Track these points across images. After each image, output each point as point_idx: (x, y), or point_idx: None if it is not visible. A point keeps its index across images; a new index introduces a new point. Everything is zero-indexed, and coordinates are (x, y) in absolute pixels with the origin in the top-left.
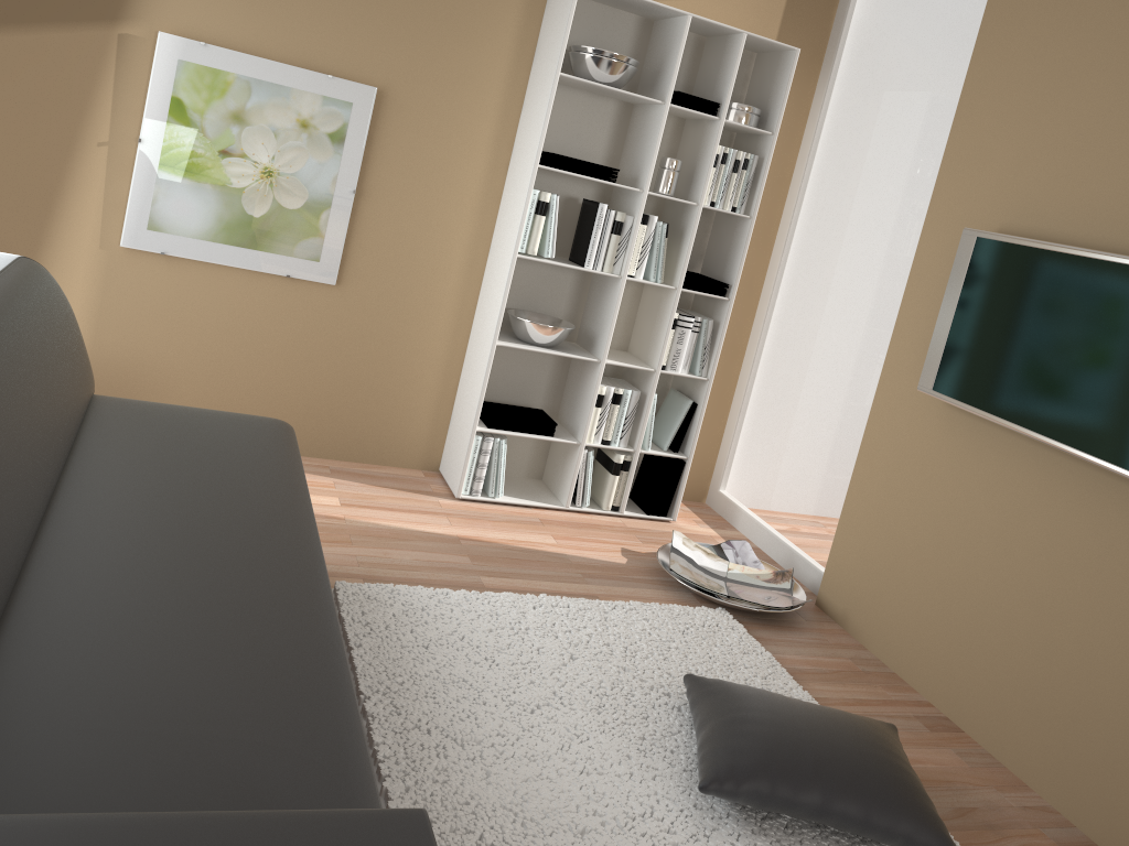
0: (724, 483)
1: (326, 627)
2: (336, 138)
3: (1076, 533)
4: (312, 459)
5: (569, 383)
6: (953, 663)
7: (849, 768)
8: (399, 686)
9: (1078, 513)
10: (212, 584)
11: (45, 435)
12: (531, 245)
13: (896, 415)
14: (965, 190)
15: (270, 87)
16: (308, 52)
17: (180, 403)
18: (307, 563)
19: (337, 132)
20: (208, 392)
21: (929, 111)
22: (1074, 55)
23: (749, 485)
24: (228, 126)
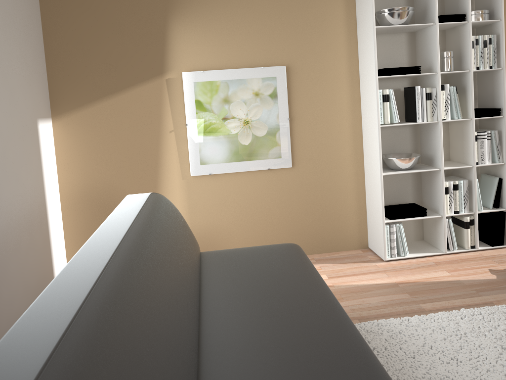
0: None
1: (382, 378)
2: (273, 95)
3: None
4: None
5: (424, 185)
6: None
7: None
8: None
9: None
10: (302, 360)
11: (187, 285)
12: (386, 118)
13: None
14: None
15: (236, 81)
16: (249, 59)
17: (235, 243)
18: (348, 331)
19: (273, 93)
20: (247, 235)
21: None
22: None
23: None
24: (223, 105)
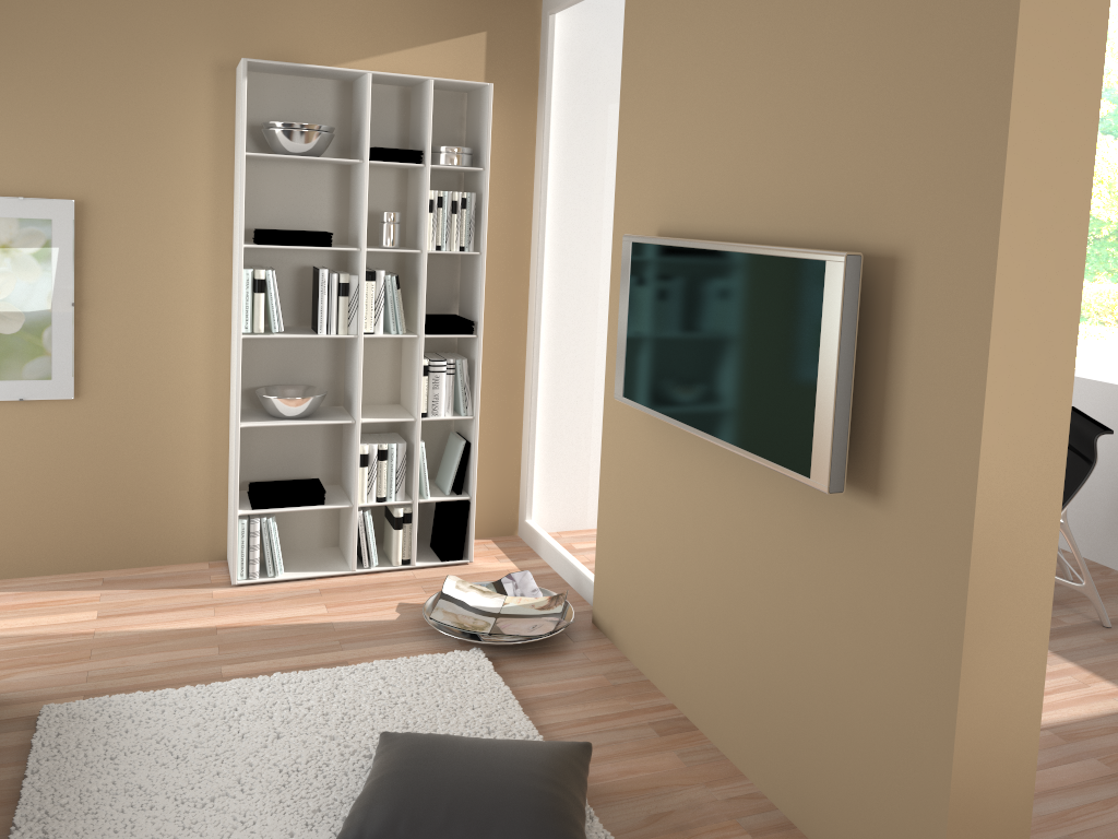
0: (529, 512)
1: None
2: (42, 256)
3: (742, 517)
4: (87, 574)
5: (343, 447)
6: (683, 662)
7: (485, 805)
8: (60, 808)
9: (741, 497)
10: None
11: None
12: (256, 323)
13: (619, 424)
14: (633, 195)
15: None
16: None
17: None
18: None
19: (42, 250)
20: None
21: (611, 123)
22: (683, 53)
23: (544, 511)
24: None
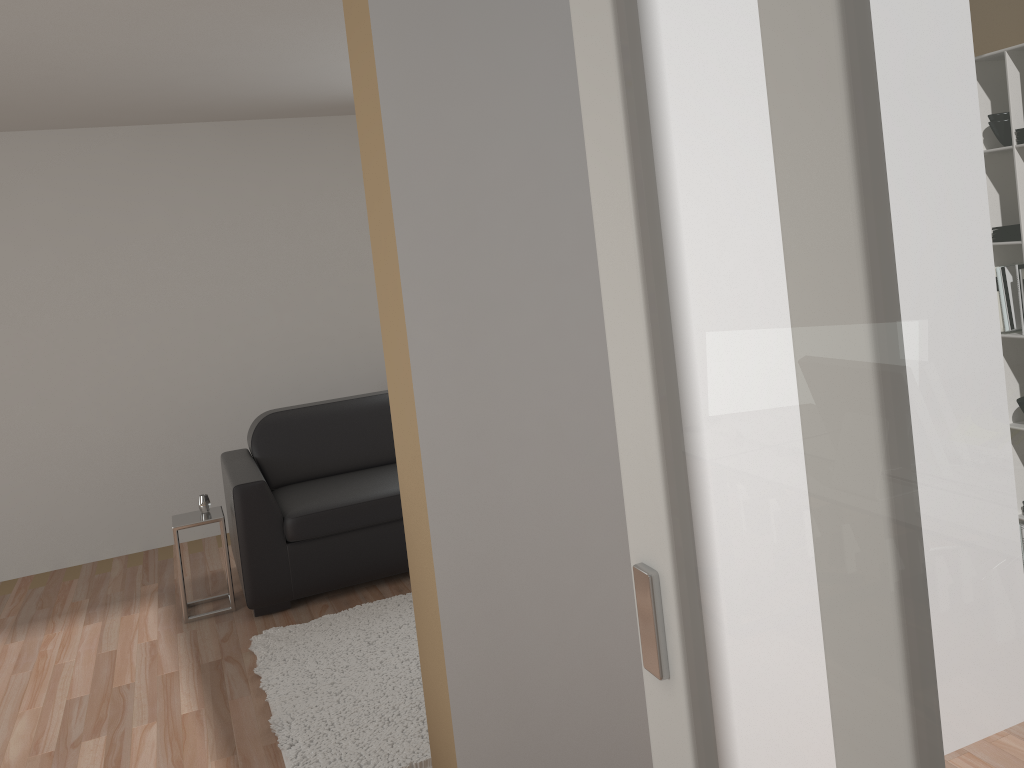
0: None
1: None
2: None
3: None
4: None
5: None
6: None
7: None
8: None
9: None
10: None
11: None
12: None
13: None
14: None
15: None
16: None
17: None
18: None
19: None
20: None
21: None
22: None
23: None
24: None
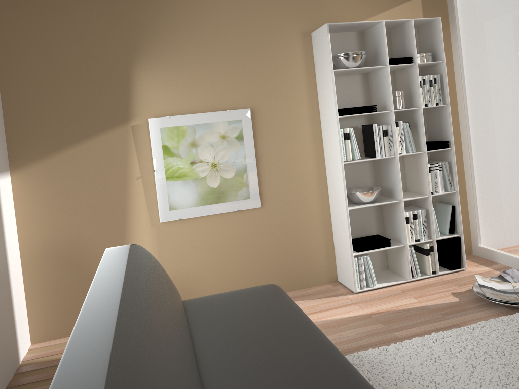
0: (480, 240)
1: None
2: (239, 138)
3: None
4: None
5: (385, 216)
6: None
7: None
8: None
9: None
10: None
11: (183, 336)
12: (348, 155)
13: None
14: None
15: (203, 125)
16: (214, 103)
17: (208, 288)
18: (343, 365)
19: (239, 135)
20: (219, 278)
21: None
22: None
23: (495, 238)
24: (190, 150)
